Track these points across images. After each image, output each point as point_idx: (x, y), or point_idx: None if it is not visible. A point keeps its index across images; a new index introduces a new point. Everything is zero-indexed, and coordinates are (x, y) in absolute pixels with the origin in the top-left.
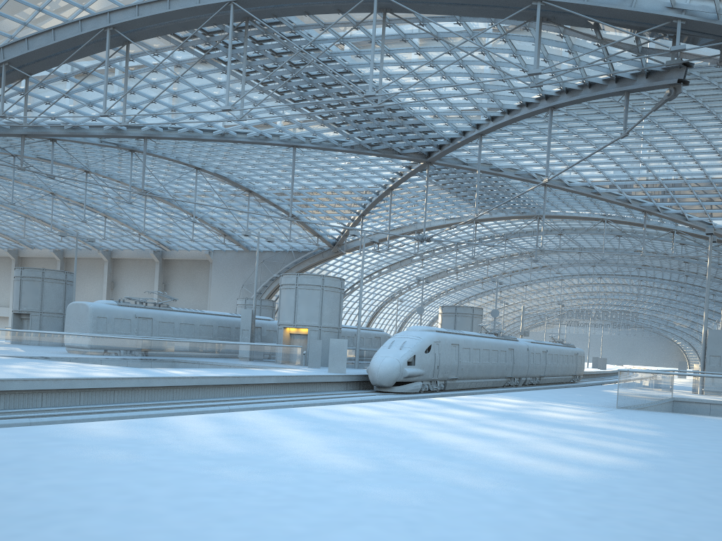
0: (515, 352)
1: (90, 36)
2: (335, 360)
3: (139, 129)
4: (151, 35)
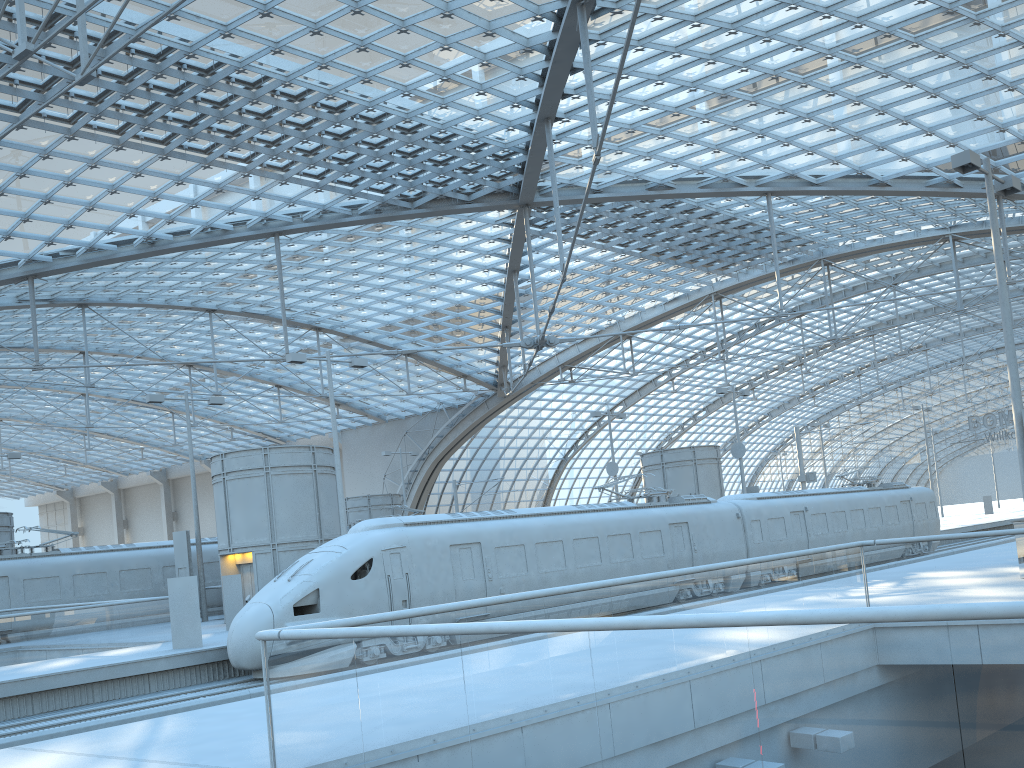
0: (696, 528)
1: None
2: (181, 622)
3: (15, 266)
4: None
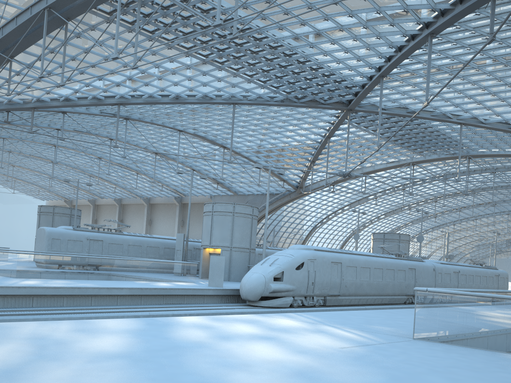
0: (418, 272)
1: (38, 18)
2: (214, 275)
3: (113, 98)
4: (80, 11)
